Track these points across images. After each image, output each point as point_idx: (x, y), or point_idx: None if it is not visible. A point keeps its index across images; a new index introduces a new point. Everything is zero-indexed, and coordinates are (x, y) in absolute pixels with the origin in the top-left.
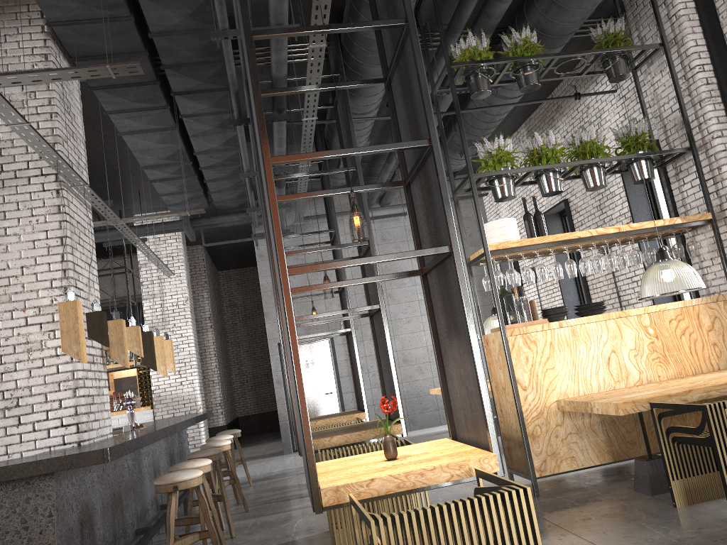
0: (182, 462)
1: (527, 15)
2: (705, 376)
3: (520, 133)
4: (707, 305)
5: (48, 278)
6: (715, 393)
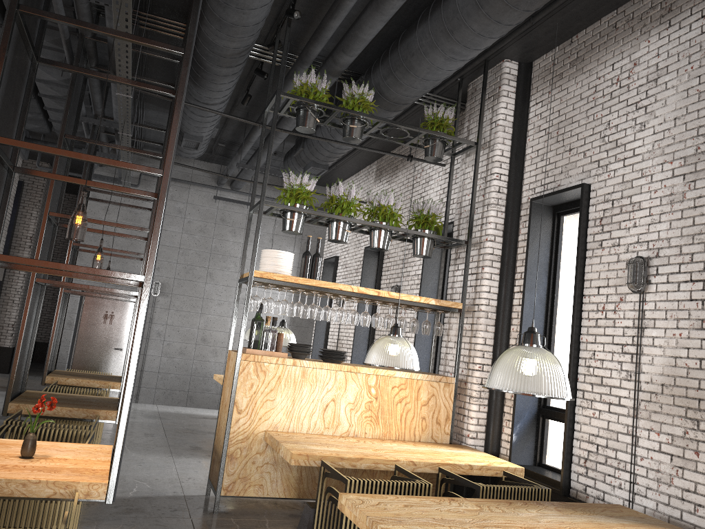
0: None
1: (372, 73)
2: (398, 445)
3: (372, 168)
4: (430, 382)
5: None
6: (382, 466)
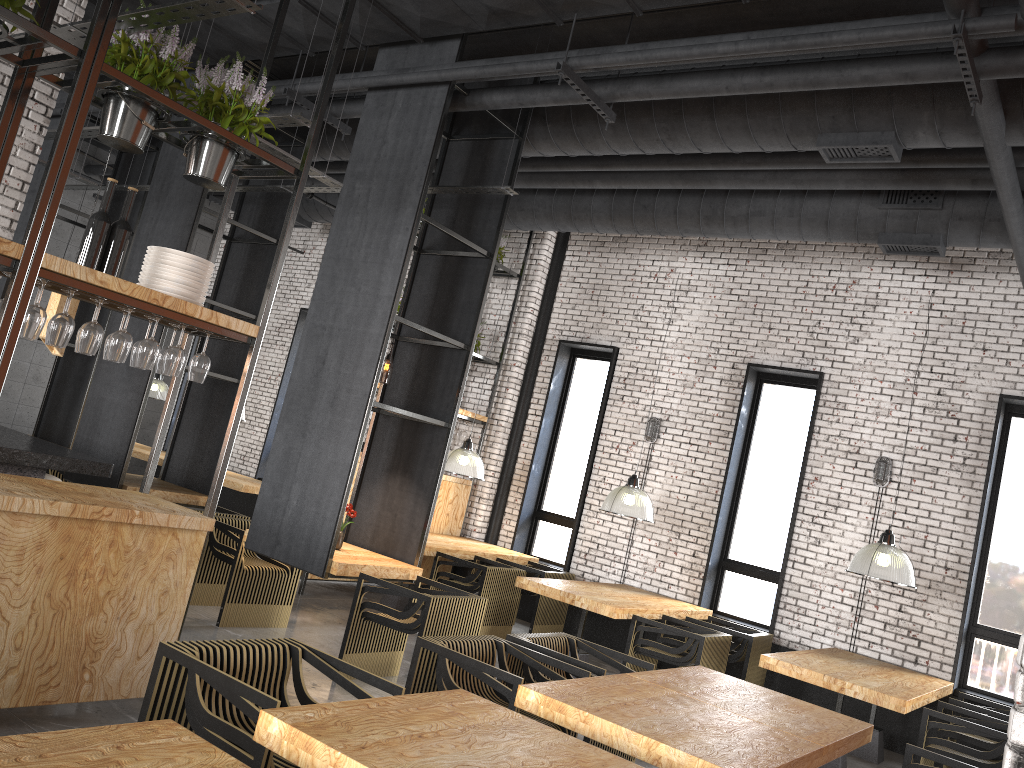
0: None
1: None
2: (444, 538)
3: None
4: (457, 484)
5: None
6: (468, 556)
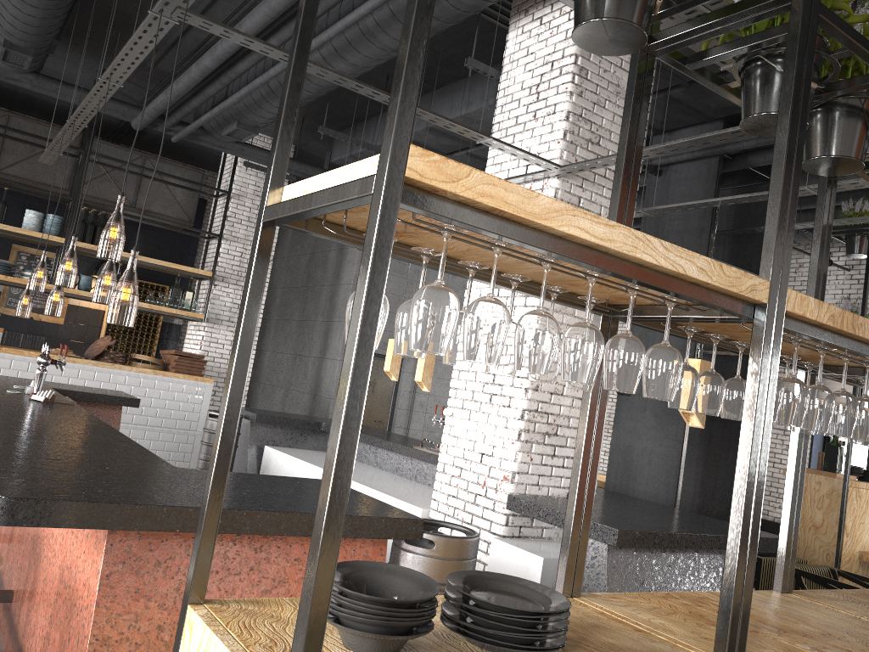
0: None
1: None
2: None
3: None
4: None
5: None
6: None
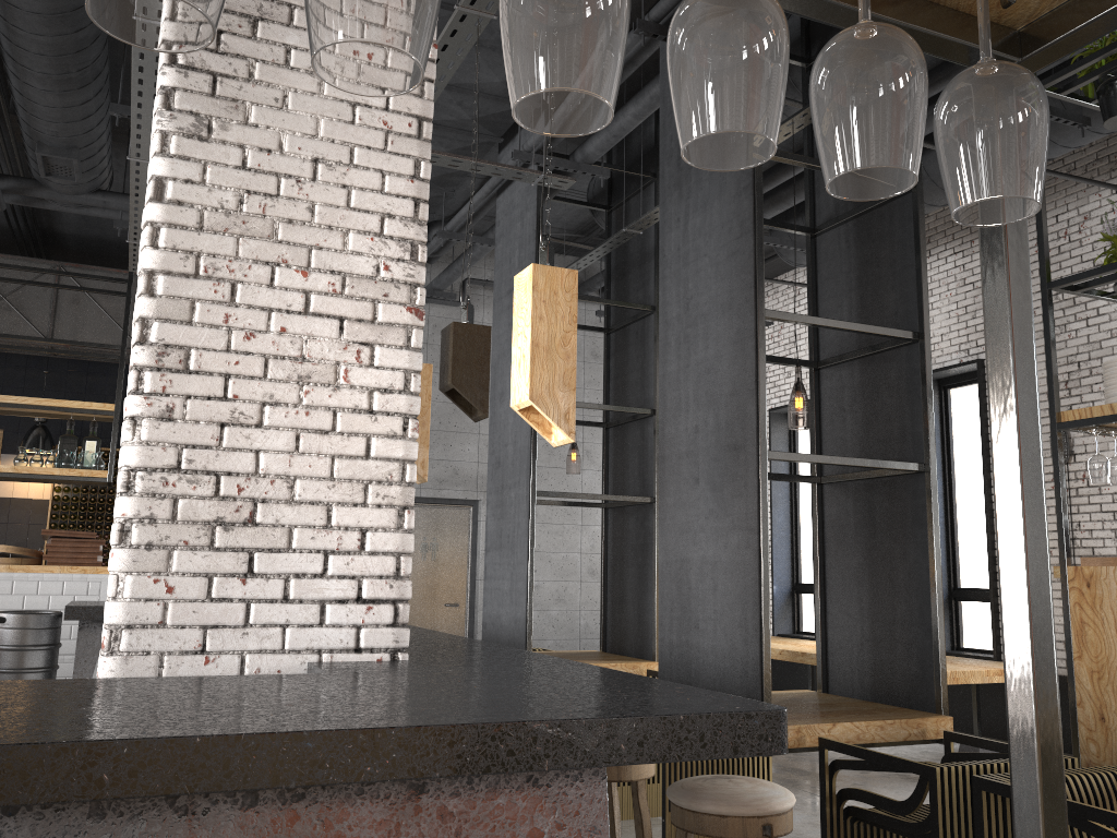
0: None
1: None
2: None
3: None
4: None
5: (377, 209)
6: None
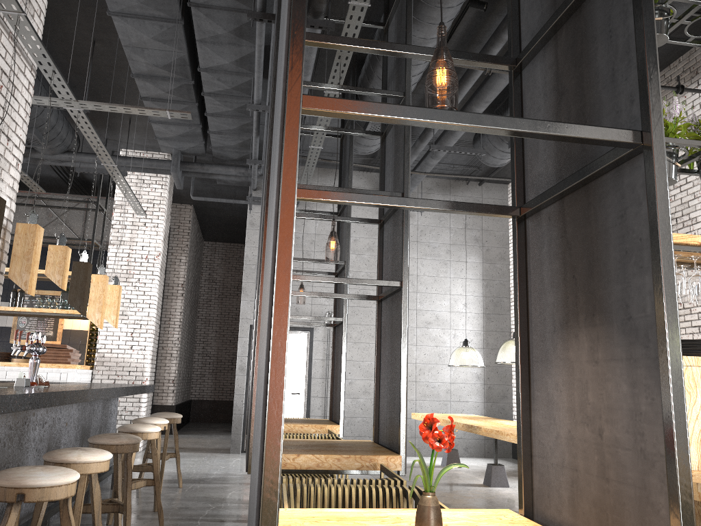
0: (65, 448)
1: None
2: None
3: None
4: None
5: None
6: None
